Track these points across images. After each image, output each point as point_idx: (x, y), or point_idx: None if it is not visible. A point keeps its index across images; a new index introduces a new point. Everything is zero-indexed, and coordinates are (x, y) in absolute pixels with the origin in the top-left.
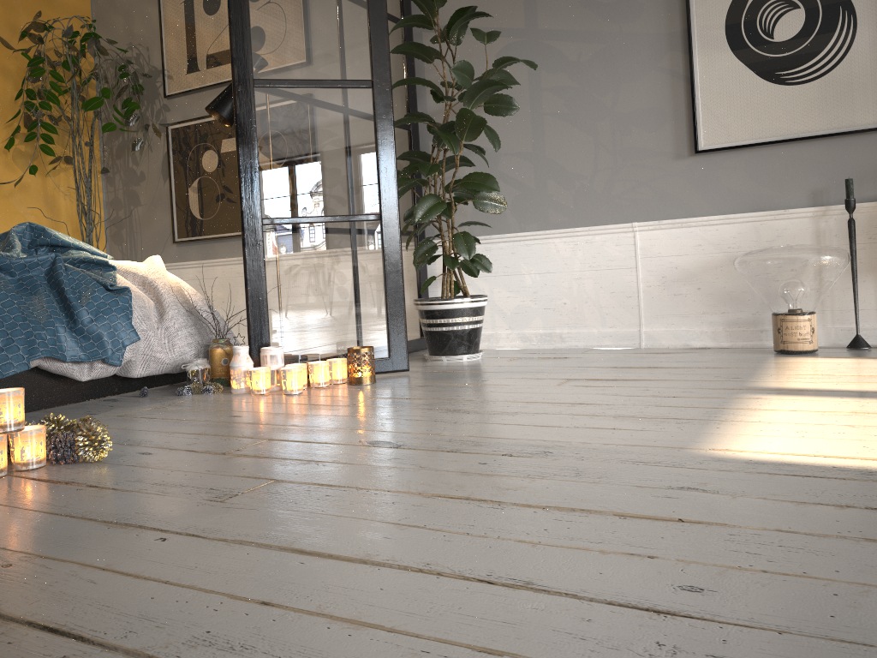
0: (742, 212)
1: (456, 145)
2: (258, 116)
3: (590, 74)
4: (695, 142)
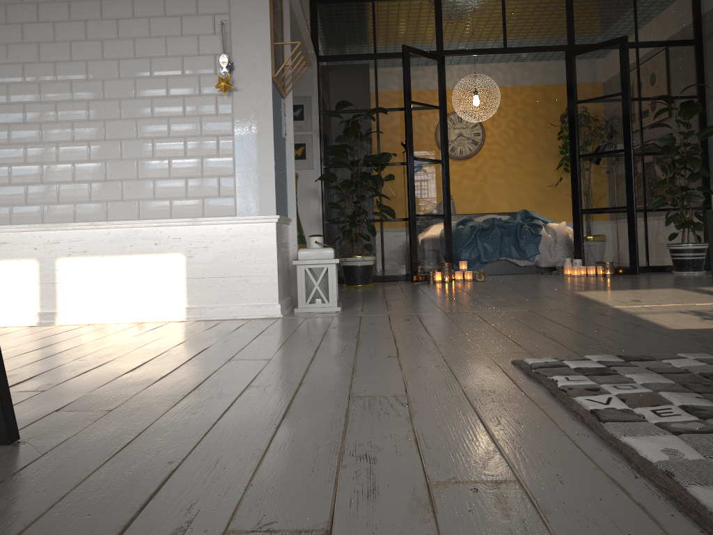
0: None
1: (669, 171)
2: (579, 169)
3: None
4: None
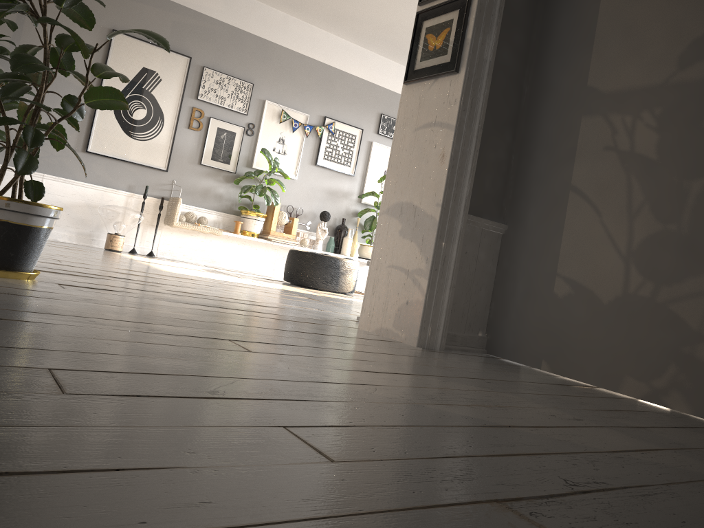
0: (98, 185)
1: None
2: None
3: None
4: (87, 147)
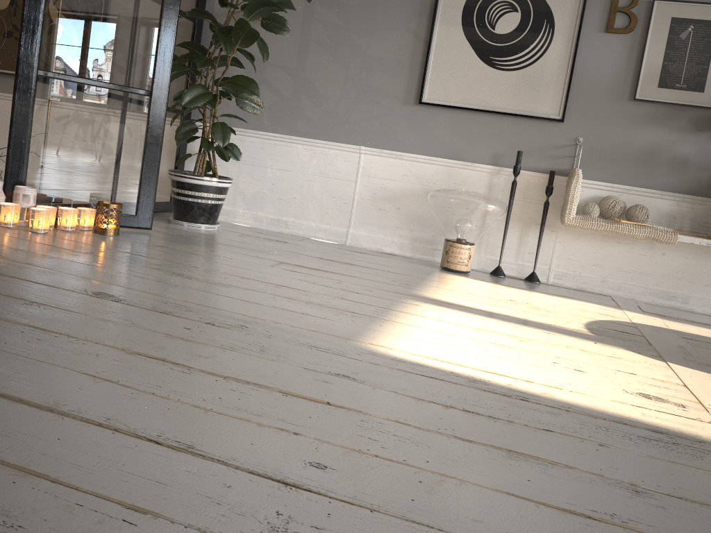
0: (442, 157)
1: (230, 47)
2: None
3: (354, 18)
4: (420, 95)
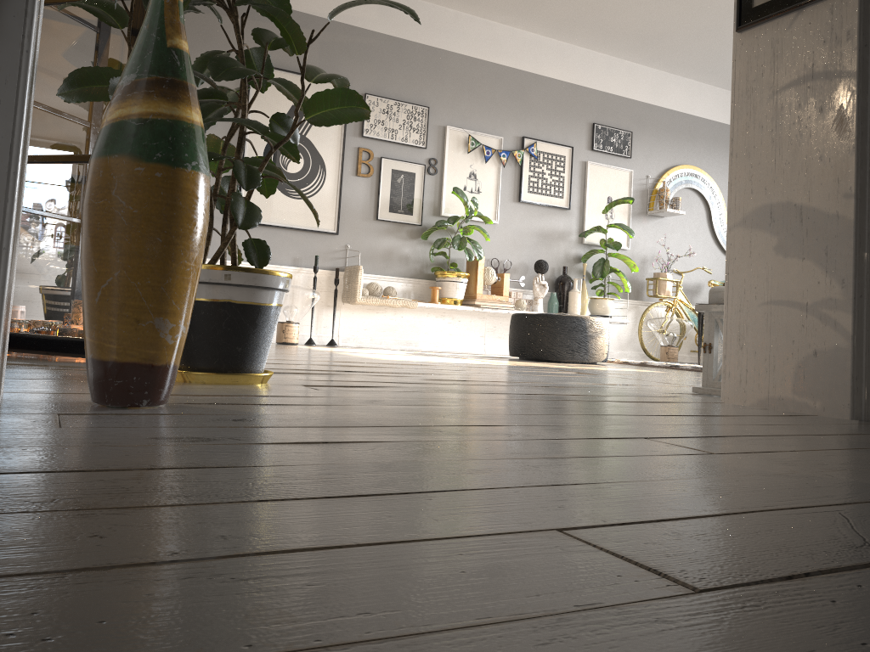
0: None
1: None
2: None
3: None
4: None
